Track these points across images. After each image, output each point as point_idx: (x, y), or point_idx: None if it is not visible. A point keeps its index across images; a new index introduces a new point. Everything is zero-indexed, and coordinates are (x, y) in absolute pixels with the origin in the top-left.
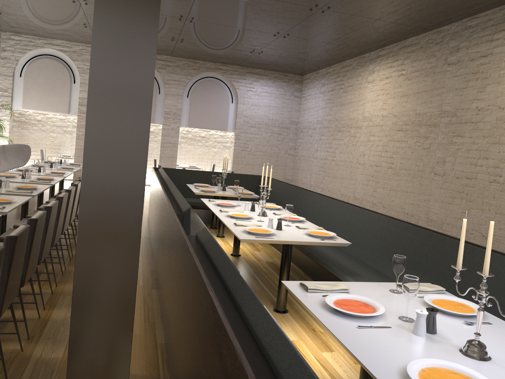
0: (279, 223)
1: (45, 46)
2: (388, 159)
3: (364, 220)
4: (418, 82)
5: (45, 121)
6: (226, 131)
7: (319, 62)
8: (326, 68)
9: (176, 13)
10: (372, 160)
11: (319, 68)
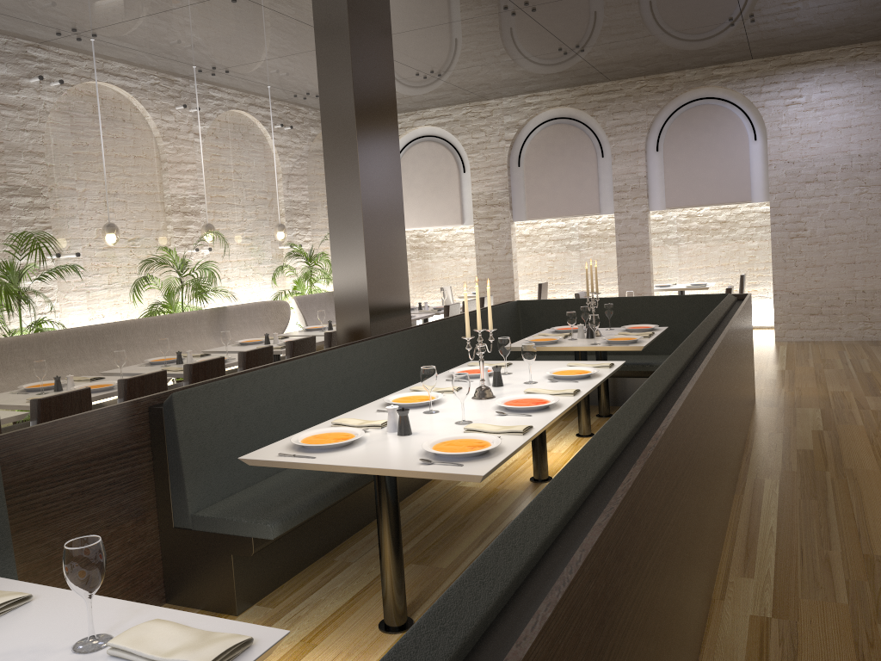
0: (400, 419)
1: (416, 124)
2: None
3: None
4: None
5: (451, 241)
6: (750, 202)
7: None
8: None
9: (490, 6)
10: None
11: None
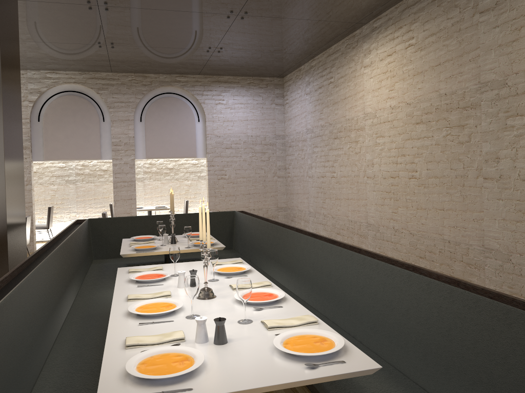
0: (220, 328)
1: None
2: (408, 165)
3: (396, 287)
4: (436, 49)
5: None
6: (196, 157)
7: (299, 54)
8: (309, 62)
9: None
10: (385, 170)
11: (300, 64)
